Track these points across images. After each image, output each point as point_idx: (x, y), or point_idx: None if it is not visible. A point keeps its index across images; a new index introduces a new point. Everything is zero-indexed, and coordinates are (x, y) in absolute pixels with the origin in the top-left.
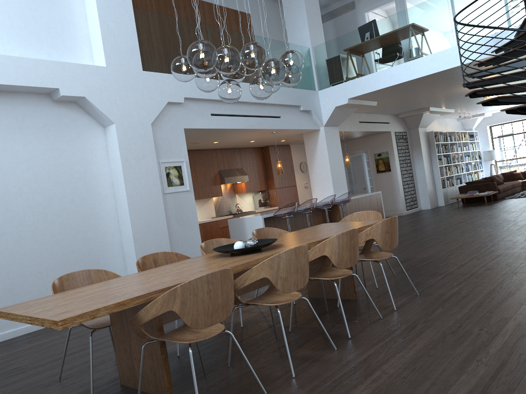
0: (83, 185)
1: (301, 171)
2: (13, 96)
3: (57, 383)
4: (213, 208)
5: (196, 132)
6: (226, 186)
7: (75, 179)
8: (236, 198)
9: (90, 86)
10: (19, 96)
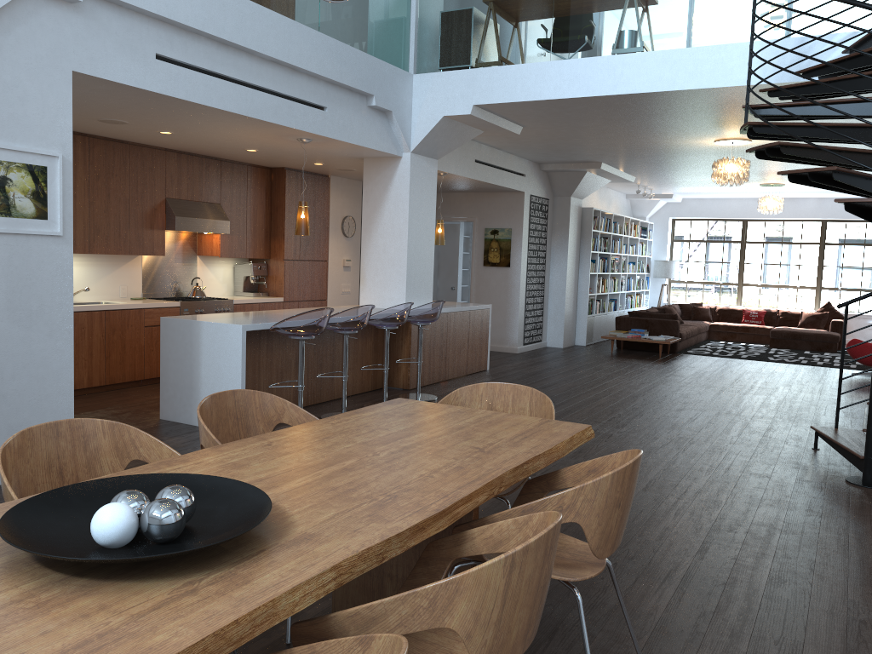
0: None
1: (343, 234)
2: None
3: None
4: (140, 277)
5: (111, 91)
6: (177, 235)
7: None
8: (195, 265)
9: None
10: None
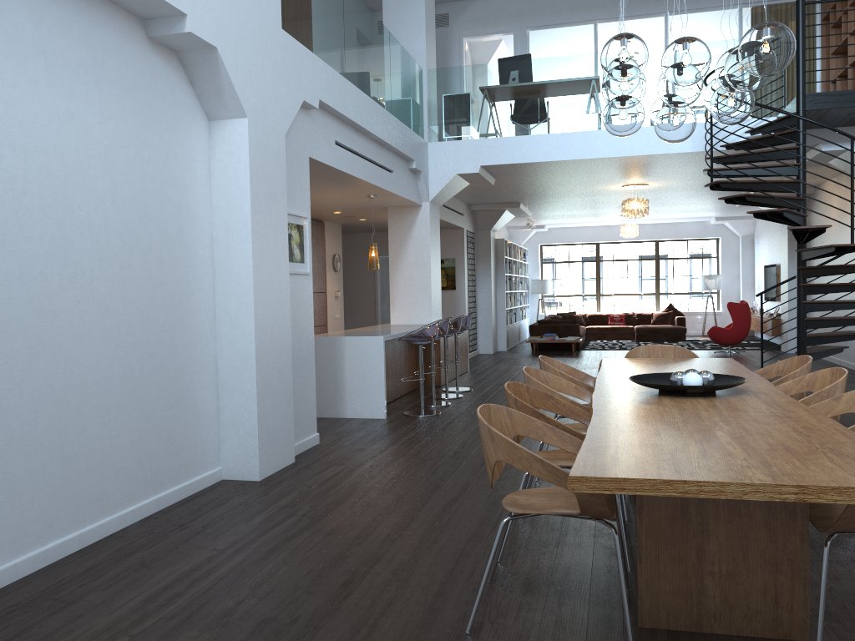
0: (177, 231)
1: (334, 269)
2: (92, 1)
3: (481, 640)
4: None
5: None
6: None
7: (167, 215)
8: None
9: (224, 30)
10: (100, 4)
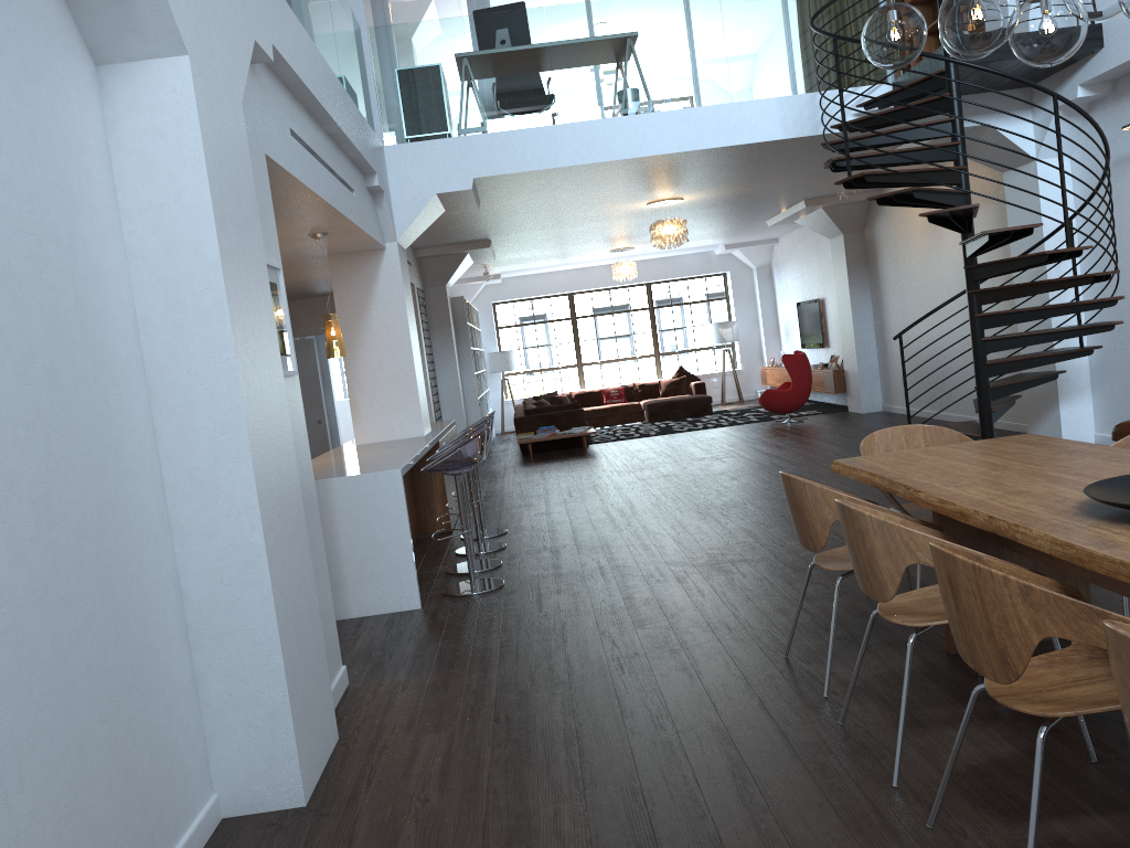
0: (74, 307)
1: None
2: None
3: None
4: None
5: None
6: None
7: (52, 271)
8: None
9: None
10: None
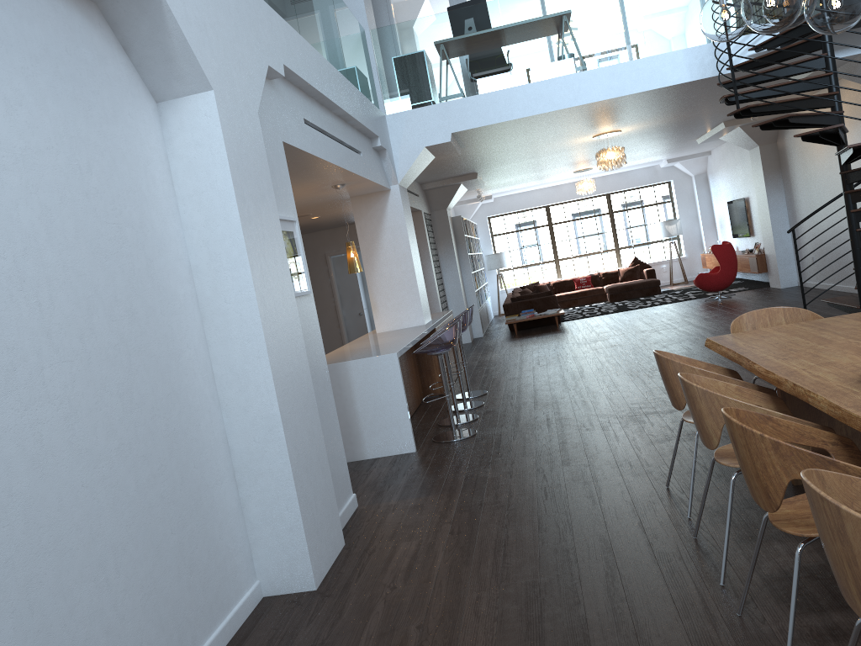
0: (145, 266)
1: None
2: None
3: None
4: None
5: None
6: None
7: (128, 245)
8: None
9: None
10: None
